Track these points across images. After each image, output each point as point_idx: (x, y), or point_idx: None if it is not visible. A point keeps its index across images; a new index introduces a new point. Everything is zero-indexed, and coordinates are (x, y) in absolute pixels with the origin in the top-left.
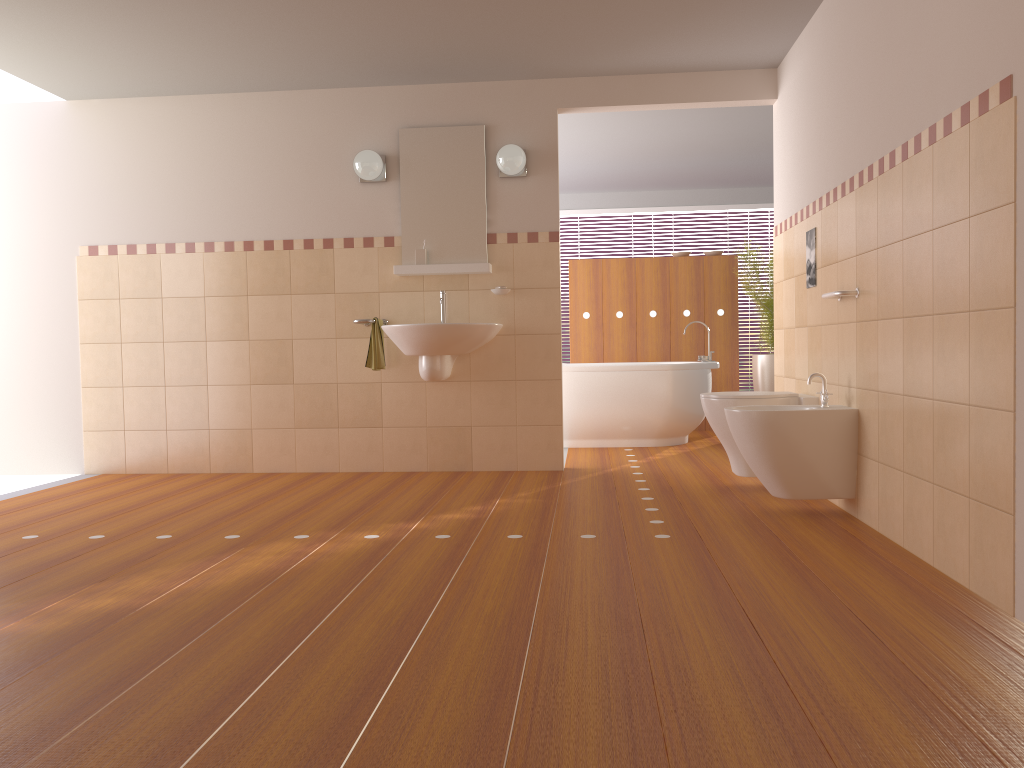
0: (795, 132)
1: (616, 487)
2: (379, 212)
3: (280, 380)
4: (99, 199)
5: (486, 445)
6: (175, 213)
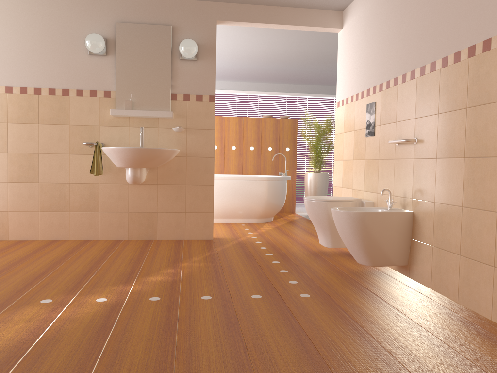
0: (358, 46)
1: (251, 253)
2: (101, 74)
3: (29, 180)
4: None
5: (166, 224)
6: None
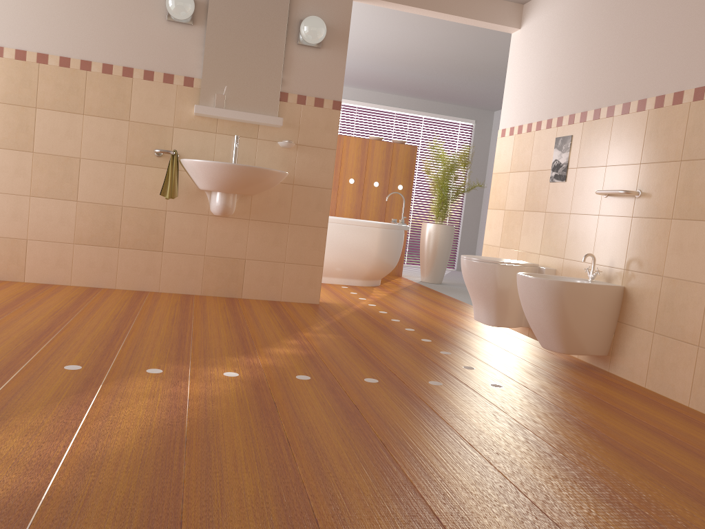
0: (547, 57)
1: (385, 326)
2: (182, 52)
3: (63, 196)
4: None
5: (256, 277)
6: None
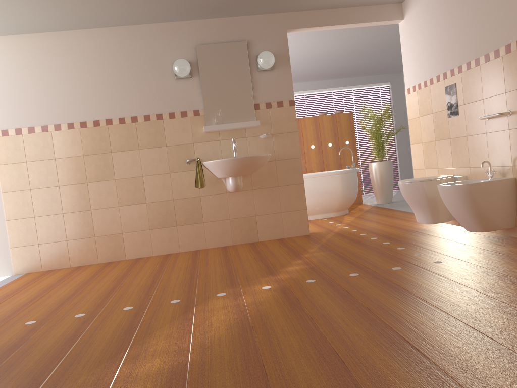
0: (426, 34)
1: (357, 239)
2: (188, 96)
3: (137, 201)
4: (5, 100)
5: (265, 225)
6: (58, 105)
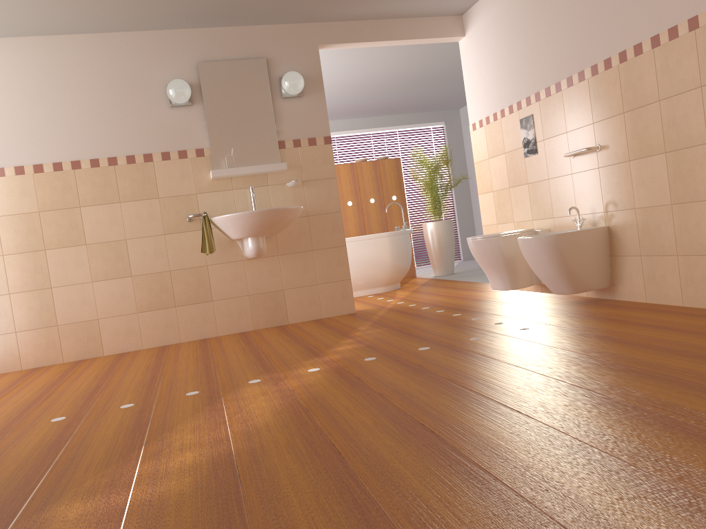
0: (494, 55)
1: (418, 313)
2: (188, 130)
3: (119, 275)
4: None
5: (297, 302)
6: (0, 141)
